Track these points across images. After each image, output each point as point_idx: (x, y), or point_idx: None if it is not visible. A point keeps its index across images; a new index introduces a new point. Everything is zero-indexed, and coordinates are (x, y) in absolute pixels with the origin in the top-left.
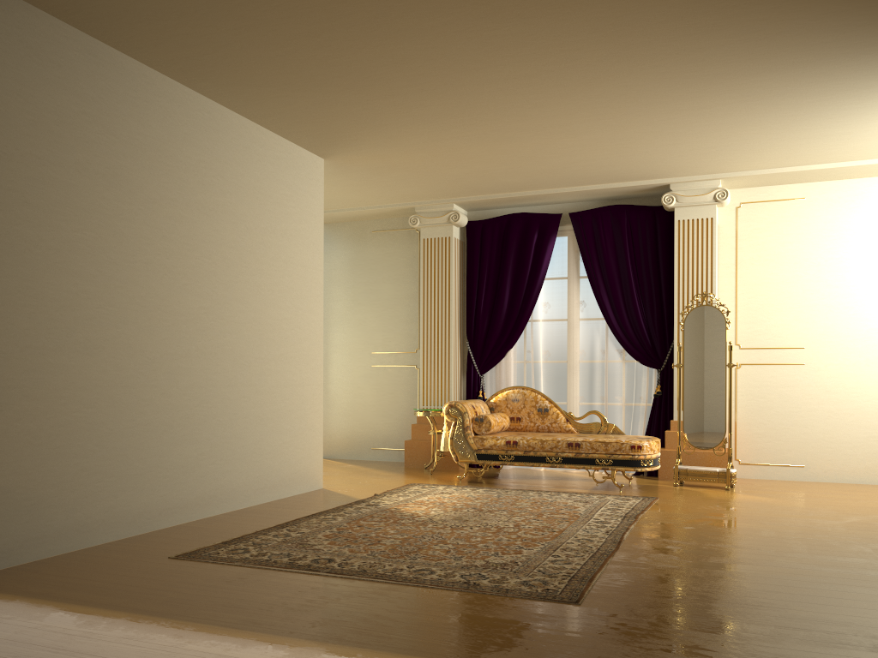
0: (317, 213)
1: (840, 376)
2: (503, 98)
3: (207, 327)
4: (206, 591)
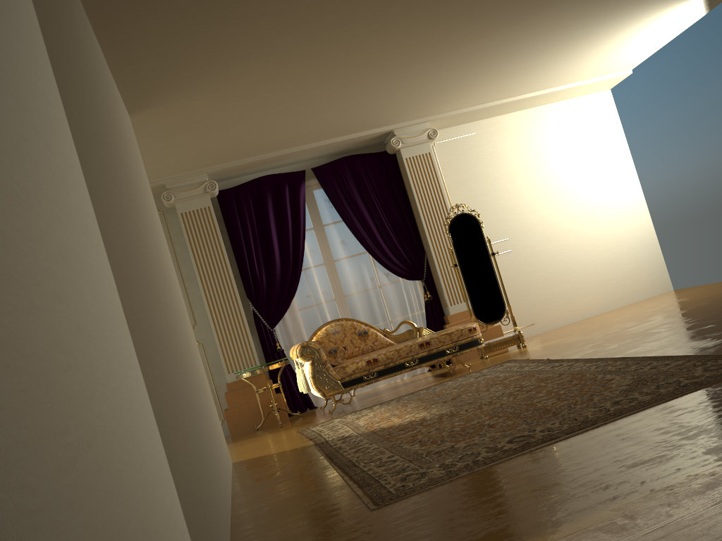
0: (145, 171)
1: (535, 253)
2: (371, 19)
3: (163, 277)
4: (557, 480)
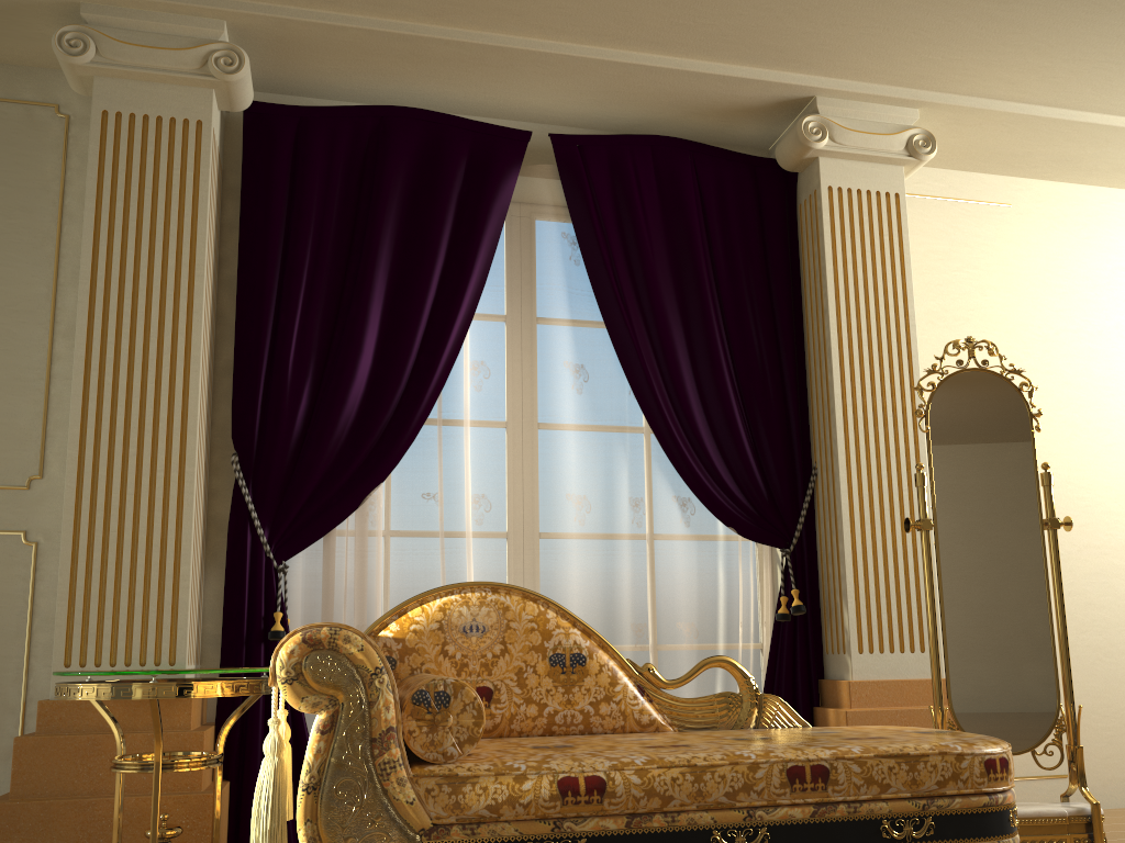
0: None
1: (1106, 572)
2: None
3: None
4: None
